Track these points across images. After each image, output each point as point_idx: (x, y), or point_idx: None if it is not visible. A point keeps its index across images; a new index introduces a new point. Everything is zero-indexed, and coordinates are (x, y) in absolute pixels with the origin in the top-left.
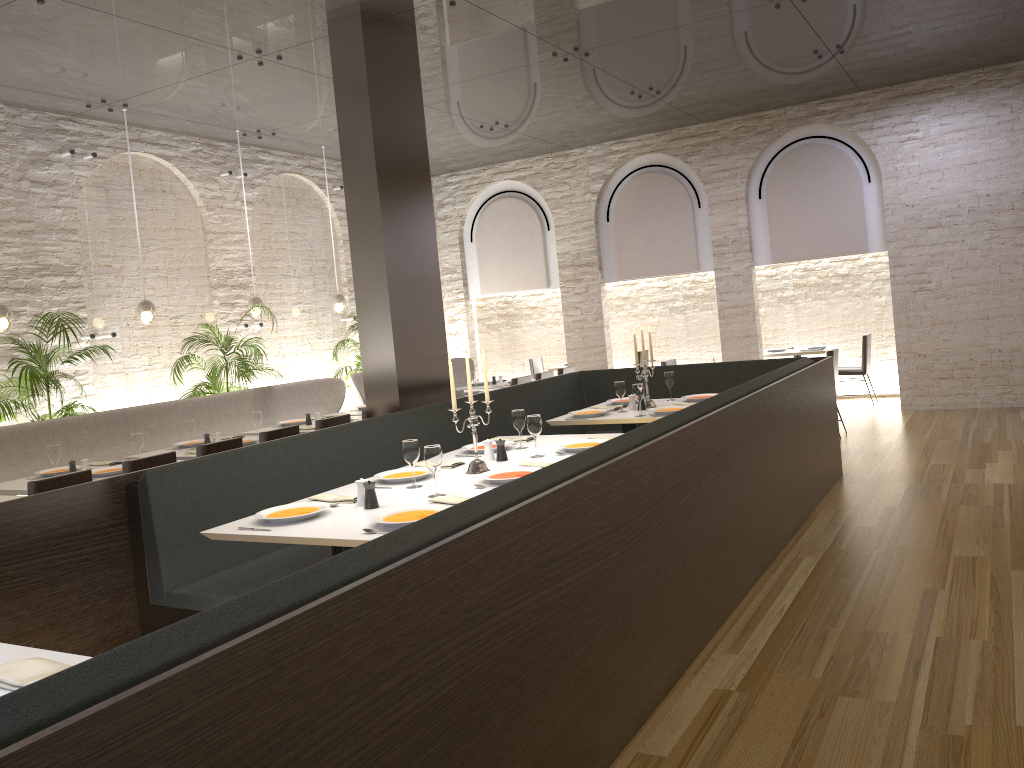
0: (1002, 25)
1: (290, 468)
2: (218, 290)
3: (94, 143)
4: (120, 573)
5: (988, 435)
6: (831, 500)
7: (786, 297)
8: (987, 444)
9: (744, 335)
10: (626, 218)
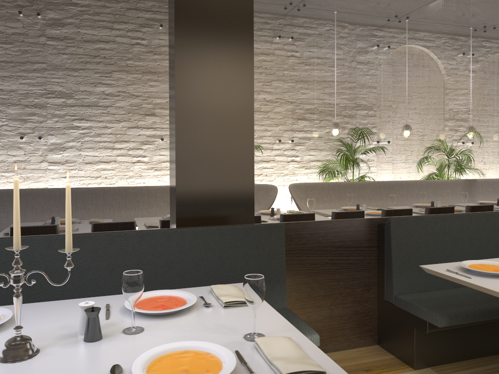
0: None
1: (487, 233)
2: (448, 121)
3: (389, 41)
4: (369, 276)
5: None
6: None
7: None
8: None
9: None
10: None
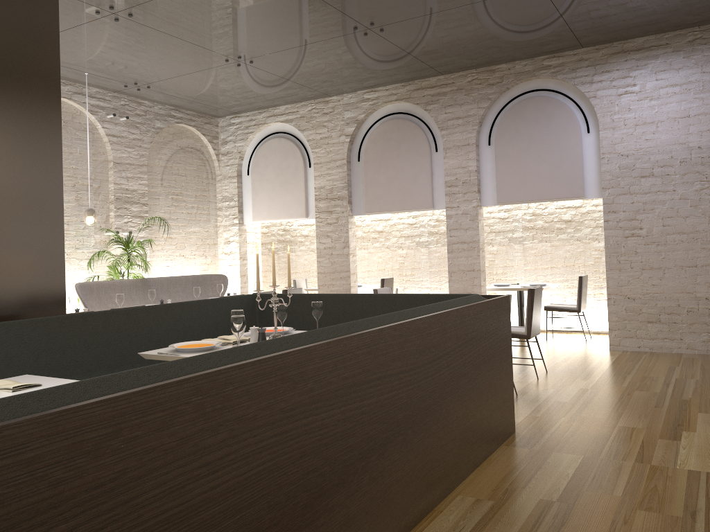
0: None
1: None
2: None
3: None
4: None
5: (690, 389)
6: (479, 477)
7: (516, 238)
8: (687, 402)
9: (469, 269)
10: (374, 159)
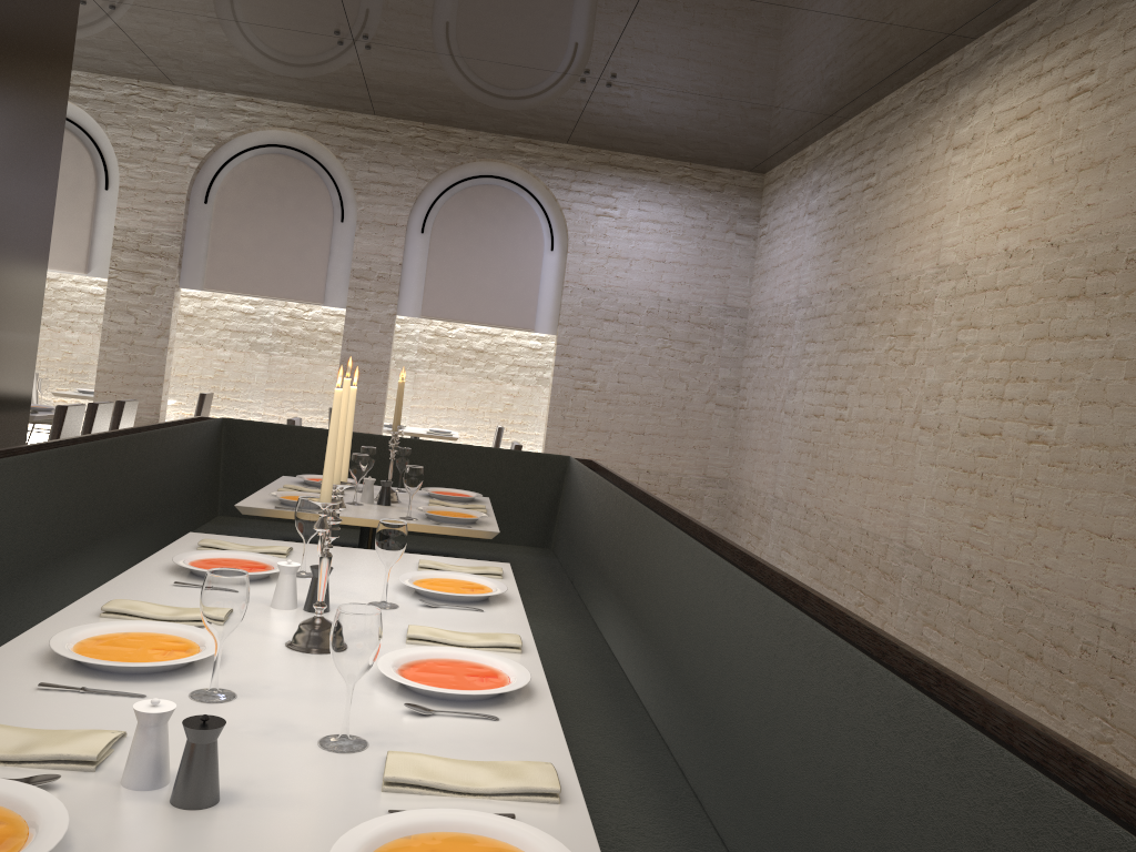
0: (762, 121)
1: None
2: None
3: None
4: None
5: None
6: None
7: (407, 362)
8: None
9: (368, 400)
10: (235, 206)
